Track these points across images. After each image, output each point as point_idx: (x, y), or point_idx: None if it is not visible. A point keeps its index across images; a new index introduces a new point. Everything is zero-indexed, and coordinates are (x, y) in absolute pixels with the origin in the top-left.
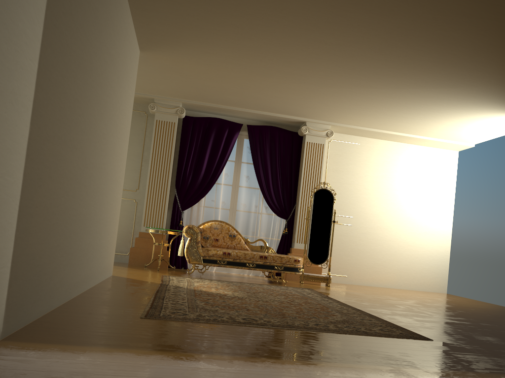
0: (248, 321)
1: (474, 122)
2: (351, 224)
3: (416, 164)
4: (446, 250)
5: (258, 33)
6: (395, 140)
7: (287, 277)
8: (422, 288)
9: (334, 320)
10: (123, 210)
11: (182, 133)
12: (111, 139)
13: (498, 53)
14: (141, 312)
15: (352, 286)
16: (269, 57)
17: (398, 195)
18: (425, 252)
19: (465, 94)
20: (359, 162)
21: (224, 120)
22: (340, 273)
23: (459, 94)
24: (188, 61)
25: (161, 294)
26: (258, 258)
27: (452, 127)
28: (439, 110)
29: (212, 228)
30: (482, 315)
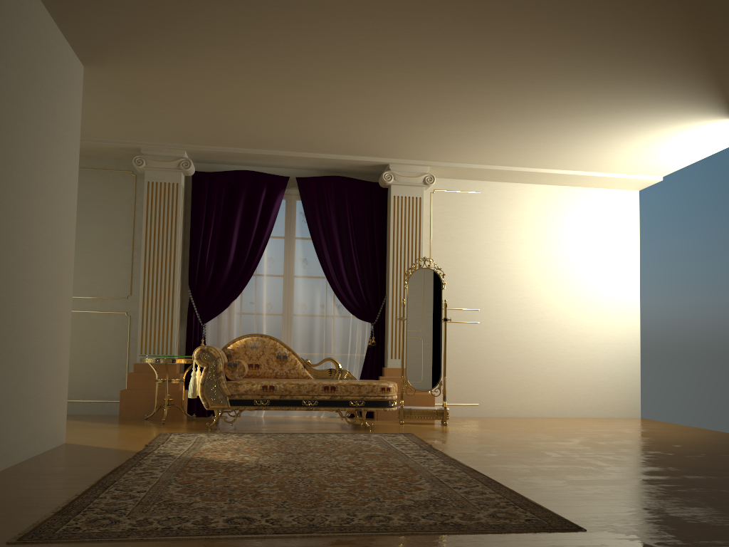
0: (235, 524)
1: (654, 138)
2: (479, 321)
3: (573, 217)
4: (634, 349)
5: (260, 10)
6: (536, 181)
7: (379, 416)
8: (601, 412)
9: (412, 501)
10: (108, 331)
11: (193, 199)
12: (12, 211)
13: (673, 7)
14: (26, 526)
15: (487, 420)
16: (294, 55)
17: (549, 269)
18: (601, 355)
19: (632, 90)
20: (483, 221)
21: (259, 174)
22: (467, 401)
23: (622, 90)
24: (167, 76)
25: (114, 476)
26: (321, 390)
27: (622, 151)
28: (594, 123)
29: (248, 347)
30: (692, 457)
